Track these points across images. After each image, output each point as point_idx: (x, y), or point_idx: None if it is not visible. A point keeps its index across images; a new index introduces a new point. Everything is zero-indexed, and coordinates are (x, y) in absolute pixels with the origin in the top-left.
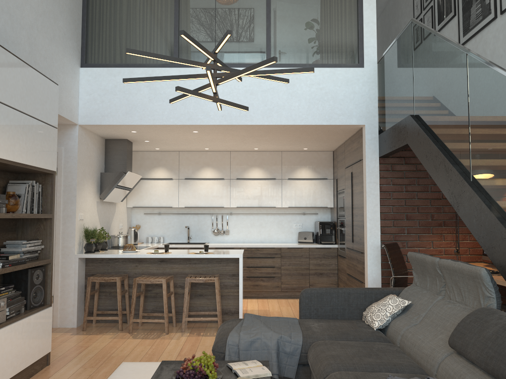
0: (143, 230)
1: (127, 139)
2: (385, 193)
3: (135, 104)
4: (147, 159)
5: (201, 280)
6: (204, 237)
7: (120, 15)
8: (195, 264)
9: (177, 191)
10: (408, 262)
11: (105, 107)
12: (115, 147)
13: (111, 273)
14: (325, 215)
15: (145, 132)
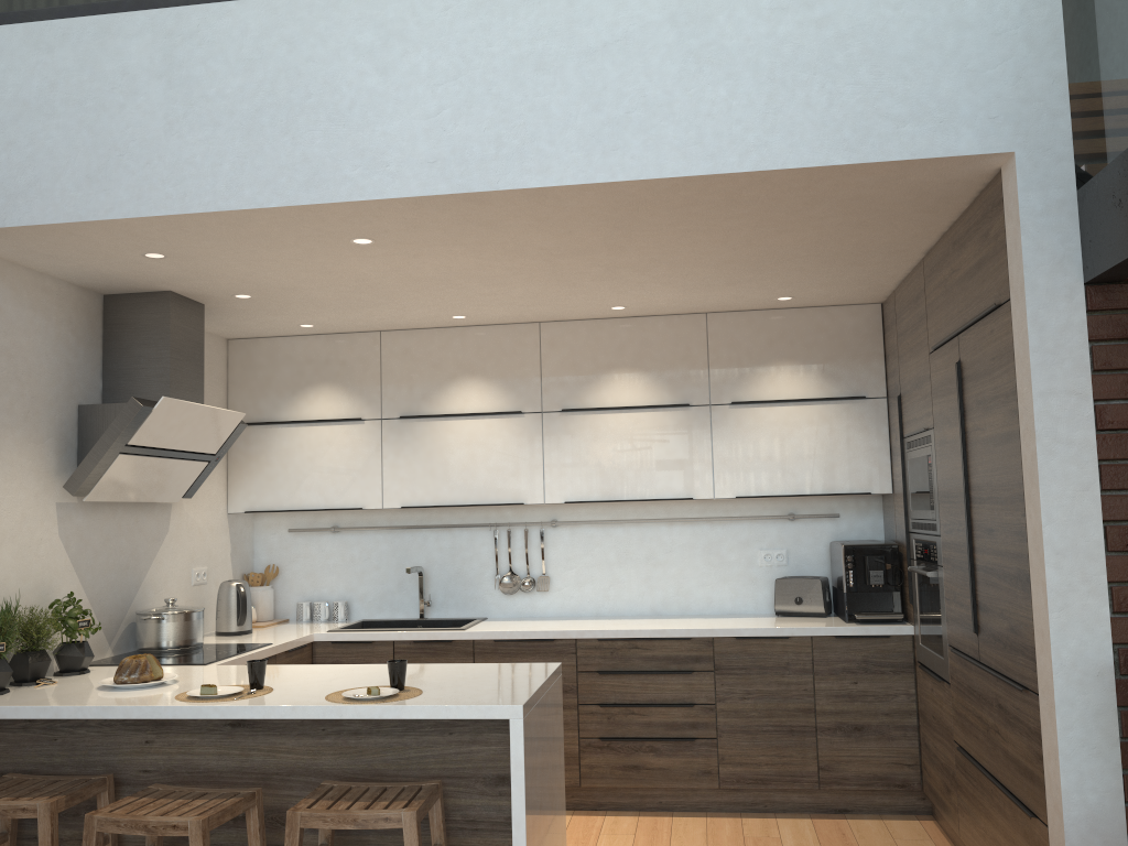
0: (289, 581)
1: (171, 293)
2: (1123, 435)
3: (120, 146)
4: (284, 361)
5: (348, 821)
6: (474, 599)
7: None
8: (357, 737)
9: (377, 458)
10: None
11: (20, 165)
12: (136, 321)
13: (62, 767)
14: (866, 520)
15: (197, 258)
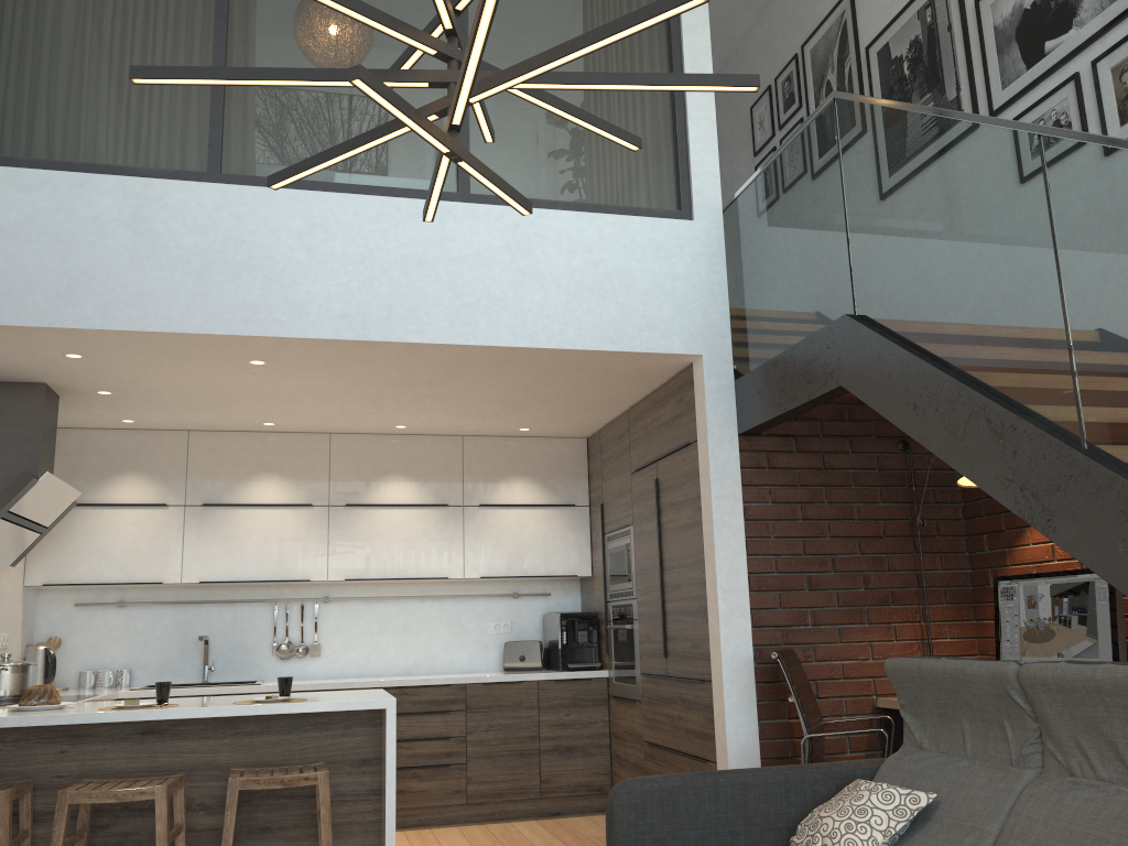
0: (70, 652)
1: (45, 385)
2: (758, 523)
3: (89, 273)
4: (93, 450)
5: (277, 782)
6: (251, 665)
7: (56, 34)
8: (251, 737)
9: (178, 539)
10: (820, 699)
11: None
12: (8, 406)
13: None
14: (569, 598)
15: (106, 361)
